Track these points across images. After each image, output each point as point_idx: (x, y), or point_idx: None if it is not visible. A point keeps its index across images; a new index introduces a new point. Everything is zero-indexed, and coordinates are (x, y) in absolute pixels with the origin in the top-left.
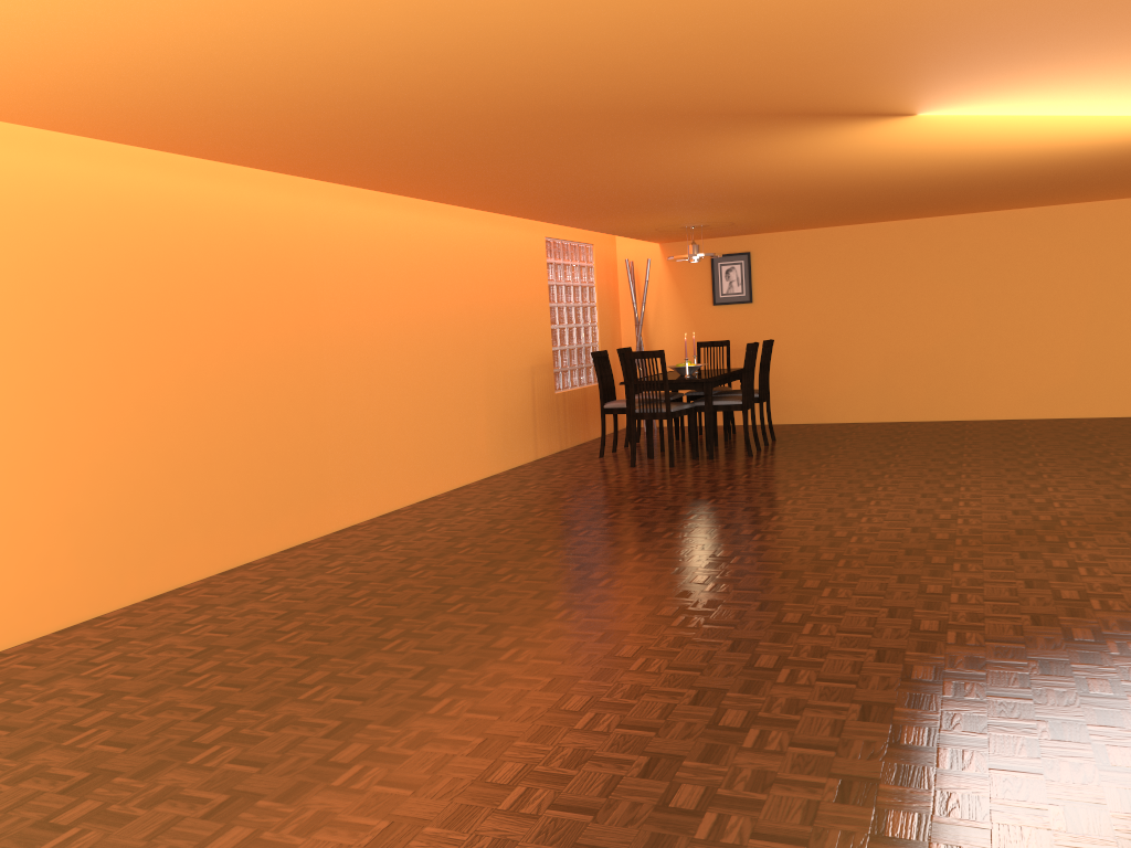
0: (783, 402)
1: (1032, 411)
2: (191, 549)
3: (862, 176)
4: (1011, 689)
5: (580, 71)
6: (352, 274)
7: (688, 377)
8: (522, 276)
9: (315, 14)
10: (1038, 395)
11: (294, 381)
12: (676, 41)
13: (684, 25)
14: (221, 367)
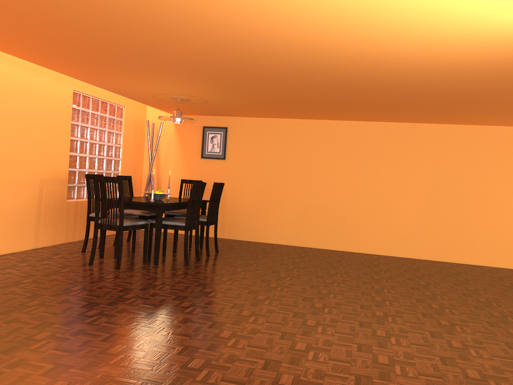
0: (237, 225)
1: (386, 250)
2: None
3: (268, 48)
4: None
5: None
6: None
7: (152, 201)
8: (41, 111)
9: None
10: (391, 241)
11: None
12: None
13: None
14: None
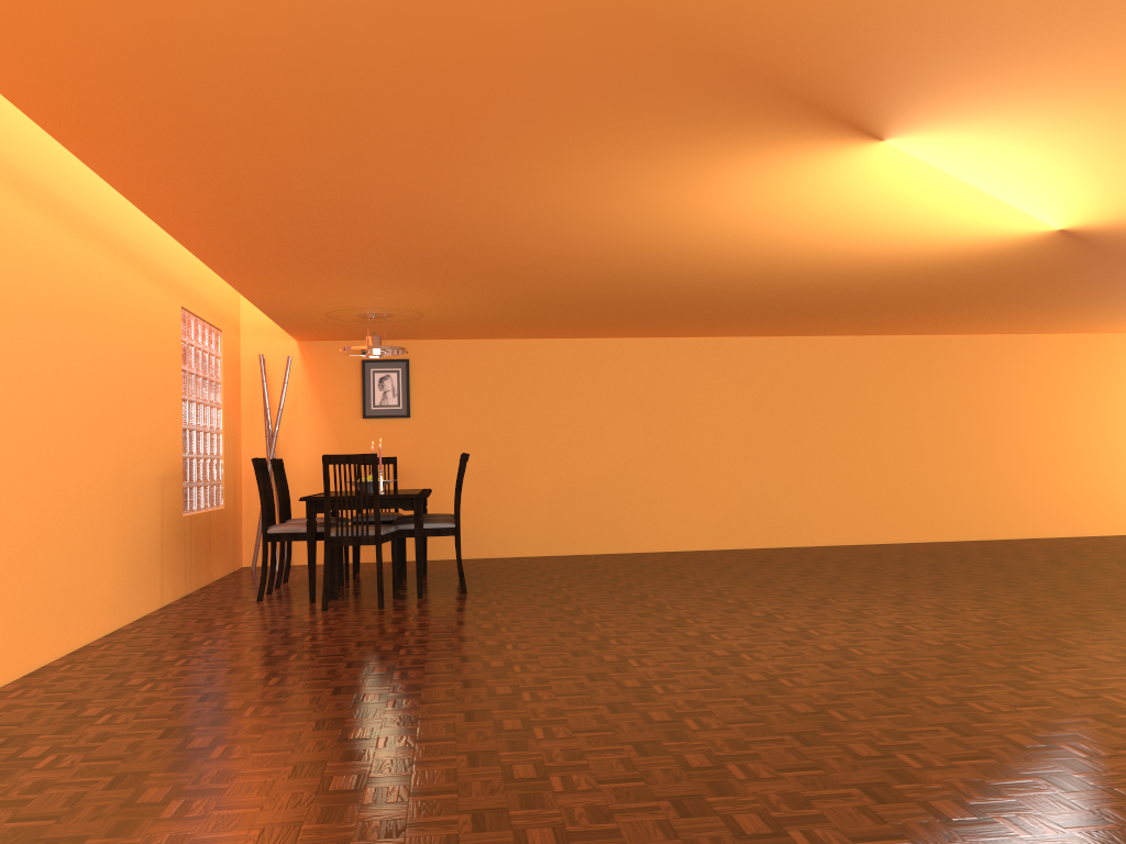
0: None
1: (698, 542)
2: None
3: (658, 252)
4: None
5: None
6: None
7: (384, 493)
8: (159, 350)
9: None
10: (704, 526)
11: None
12: None
13: None
14: None
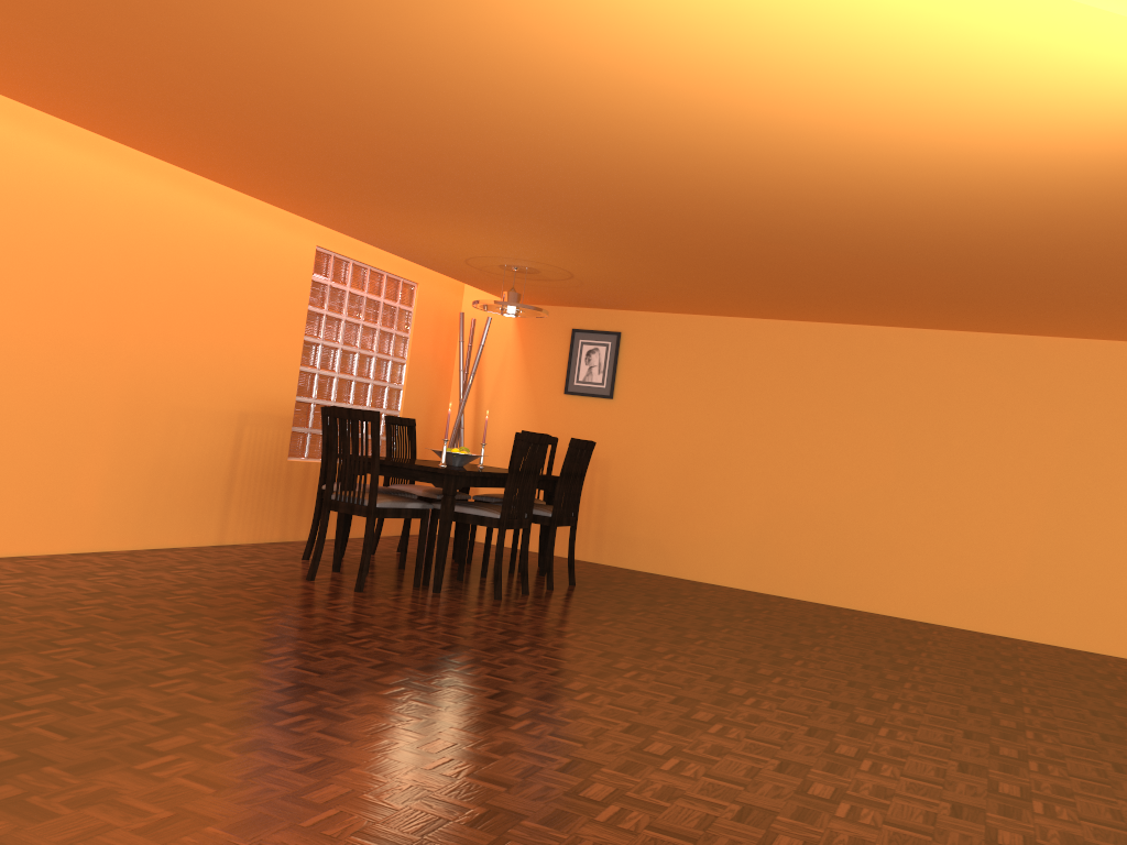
0: (629, 538)
1: (954, 616)
2: None
3: (653, 161)
4: None
5: None
6: None
7: (442, 466)
8: (252, 284)
9: None
10: (966, 595)
11: None
12: None
13: None
14: None
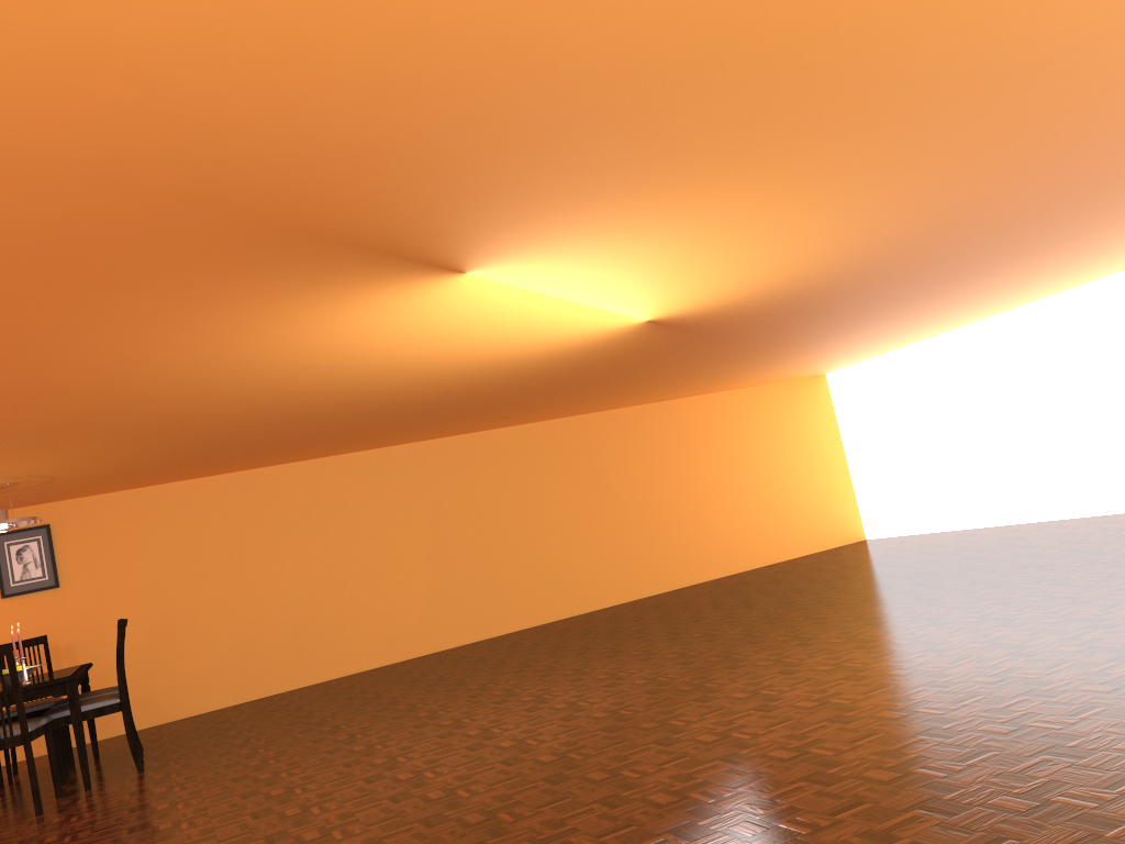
0: None
1: (396, 653)
2: None
3: (291, 385)
4: (971, 842)
5: (266, 67)
6: None
7: (30, 682)
8: None
9: None
10: (400, 636)
11: None
12: (453, 33)
13: None
14: None
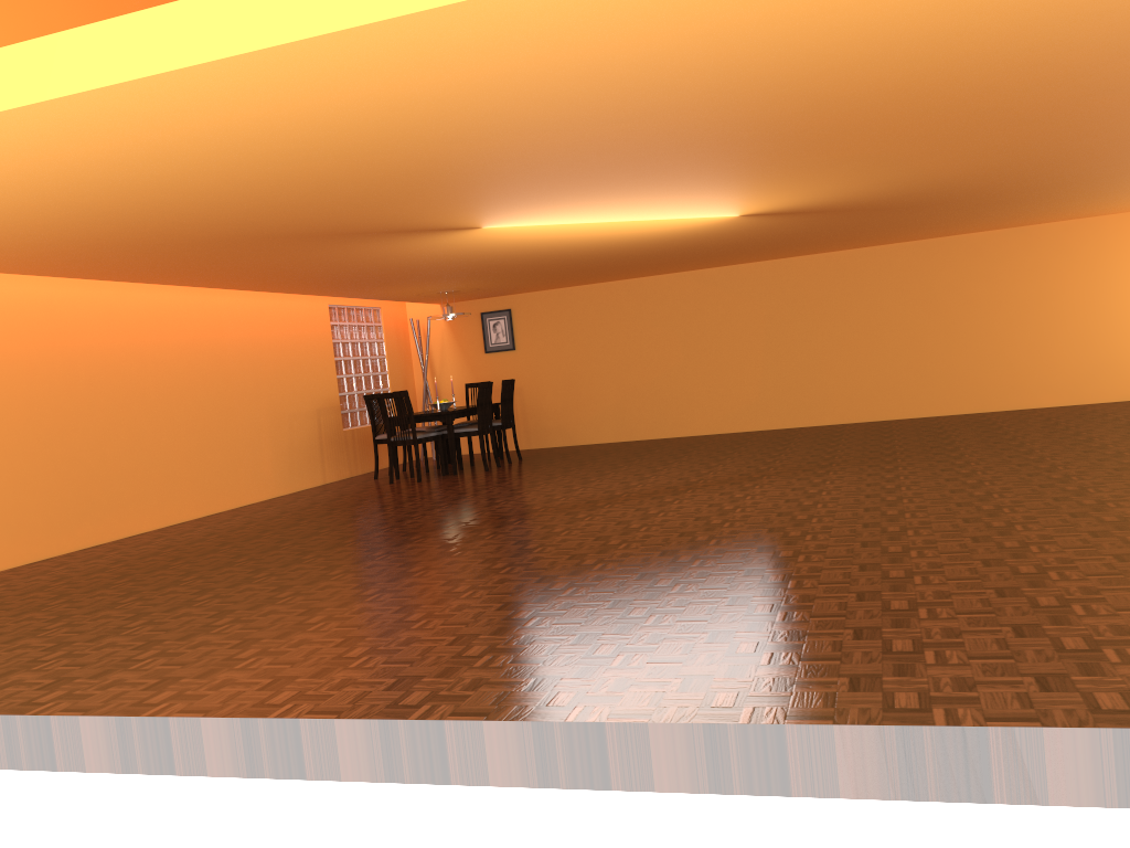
0: (544, 430)
1: (729, 426)
2: (1, 546)
3: (519, 257)
4: (451, 571)
5: (208, 222)
6: (138, 343)
7: (439, 411)
8: (306, 337)
9: (14, 212)
10: (733, 414)
11: (87, 425)
12: (249, 209)
13: (243, 204)
14: (23, 415)
